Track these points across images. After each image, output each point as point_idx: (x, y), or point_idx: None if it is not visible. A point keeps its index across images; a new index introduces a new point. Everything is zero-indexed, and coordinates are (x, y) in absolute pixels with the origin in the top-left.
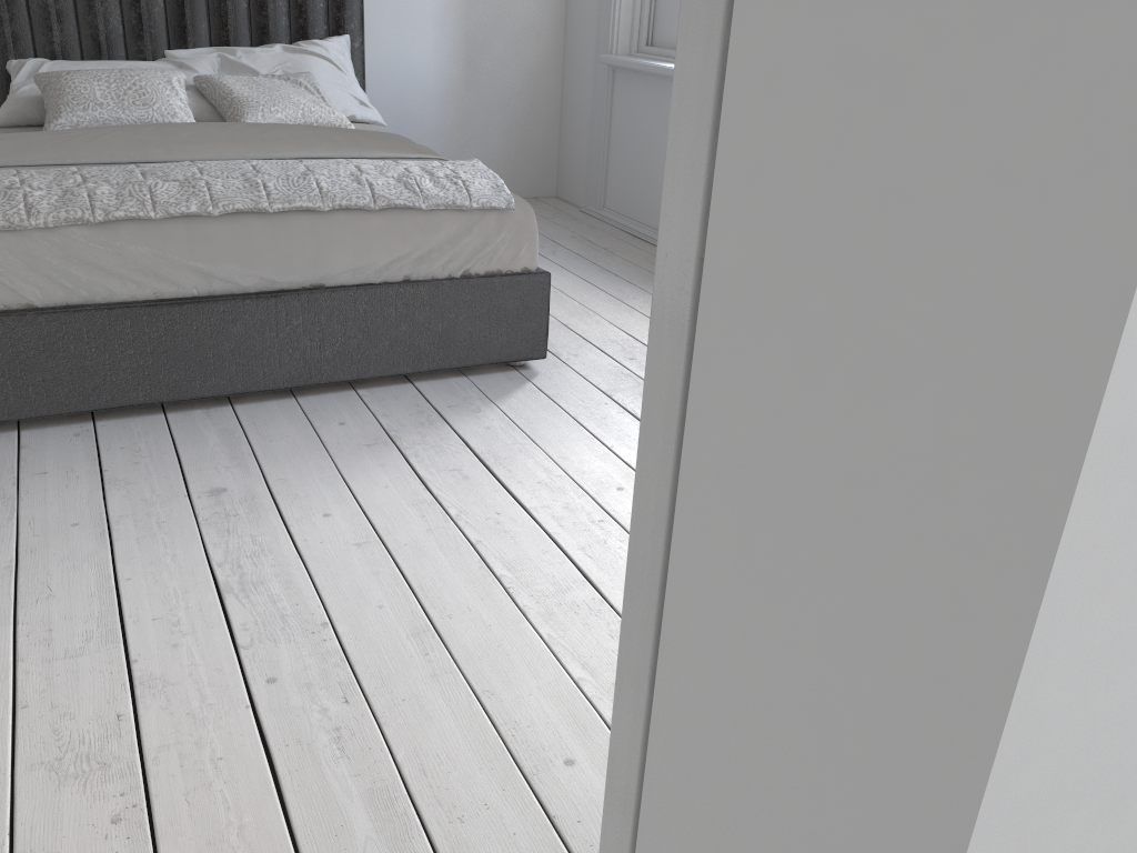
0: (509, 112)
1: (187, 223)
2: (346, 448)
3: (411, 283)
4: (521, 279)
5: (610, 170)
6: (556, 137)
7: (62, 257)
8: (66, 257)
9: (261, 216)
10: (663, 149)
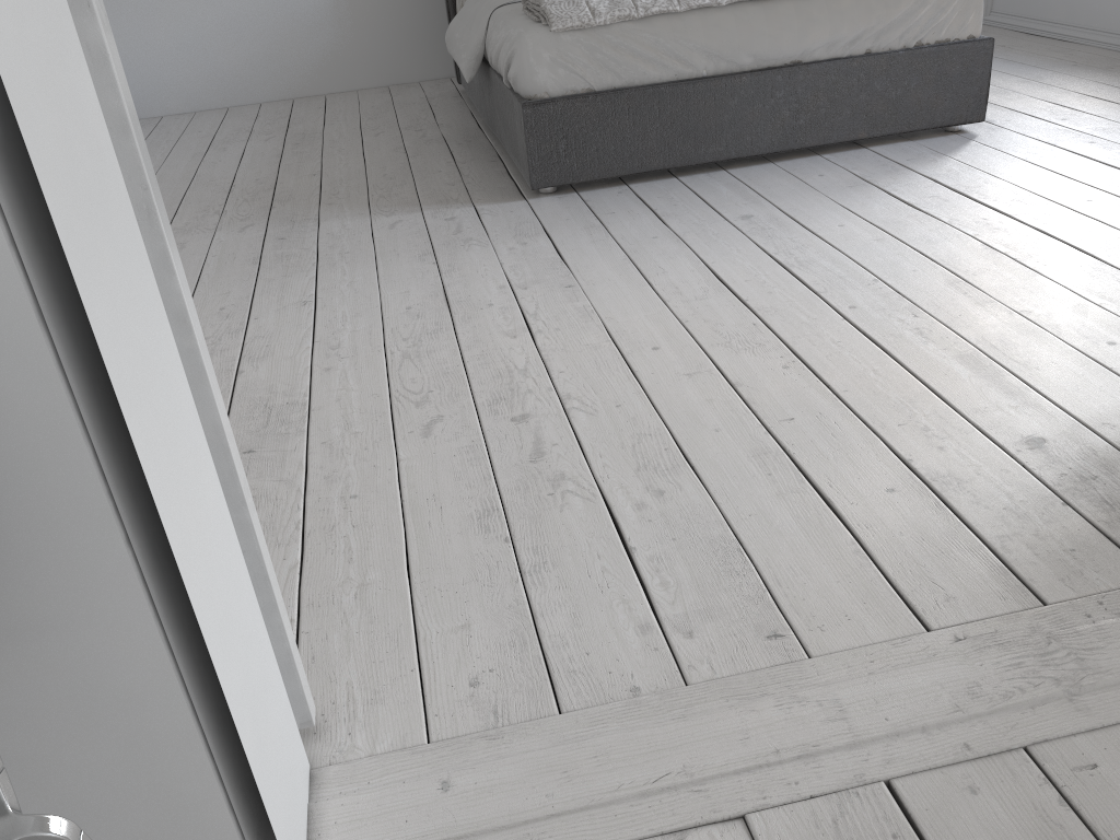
0: None
1: (701, 14)
2: (833, 189)
3: (872, 55)
4: (967, 46)
5: None
6: None
7: (615, 48)
8: (617, 48)
9: (756, 3)
10: None
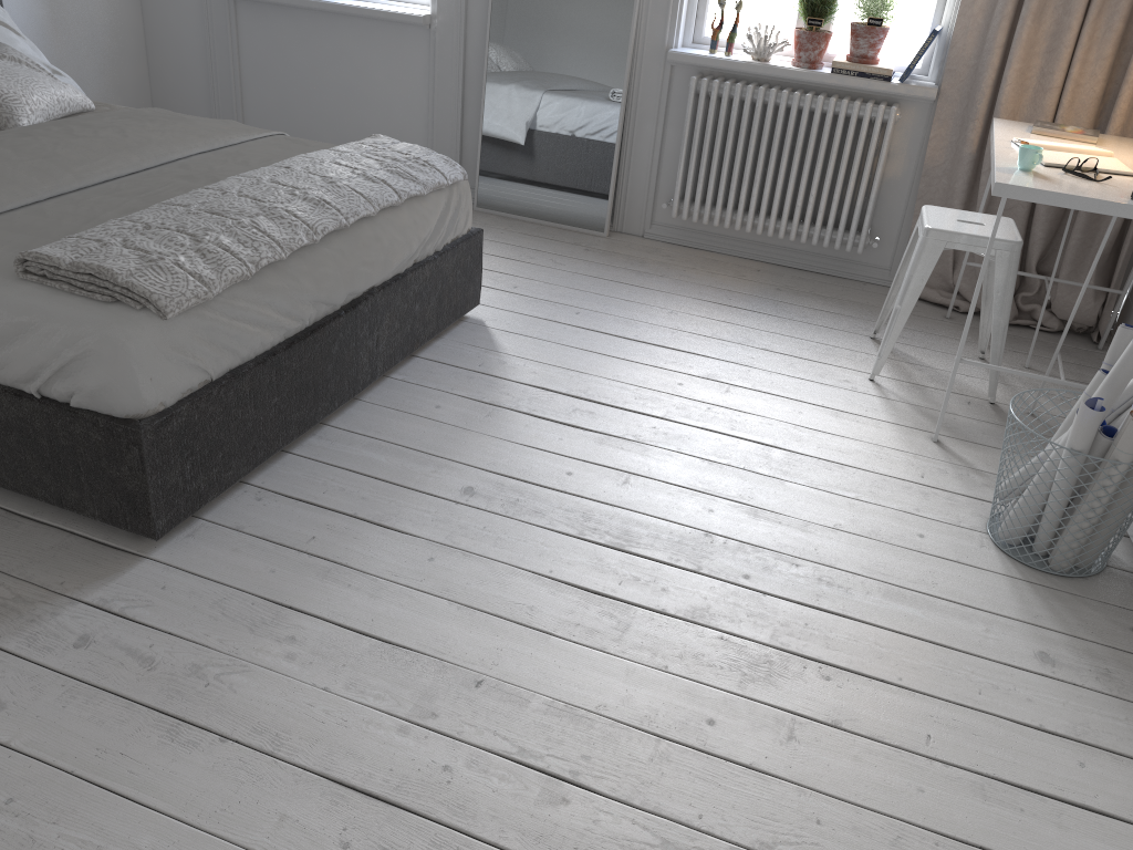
0: (99, 52)
1: (301, 256)
2: (478, 423)
3: (420, 266)
4: (470, 240)
5: (247, 106)
6: (146, 73)
7: (234, 321)
8: (235, 320)
9: (339, 232)
10: (330, 82)
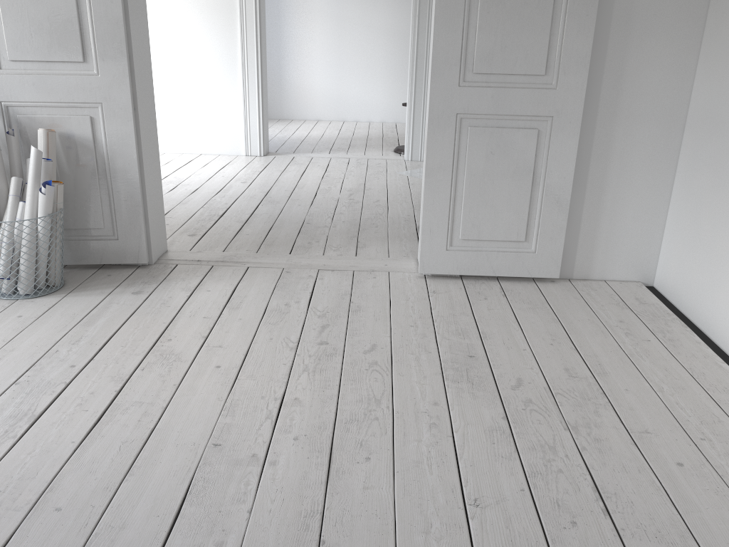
0: None
1: None
2: None
3: None
4: None
5: None
6: None
7: None
8: None
9: None
10: None
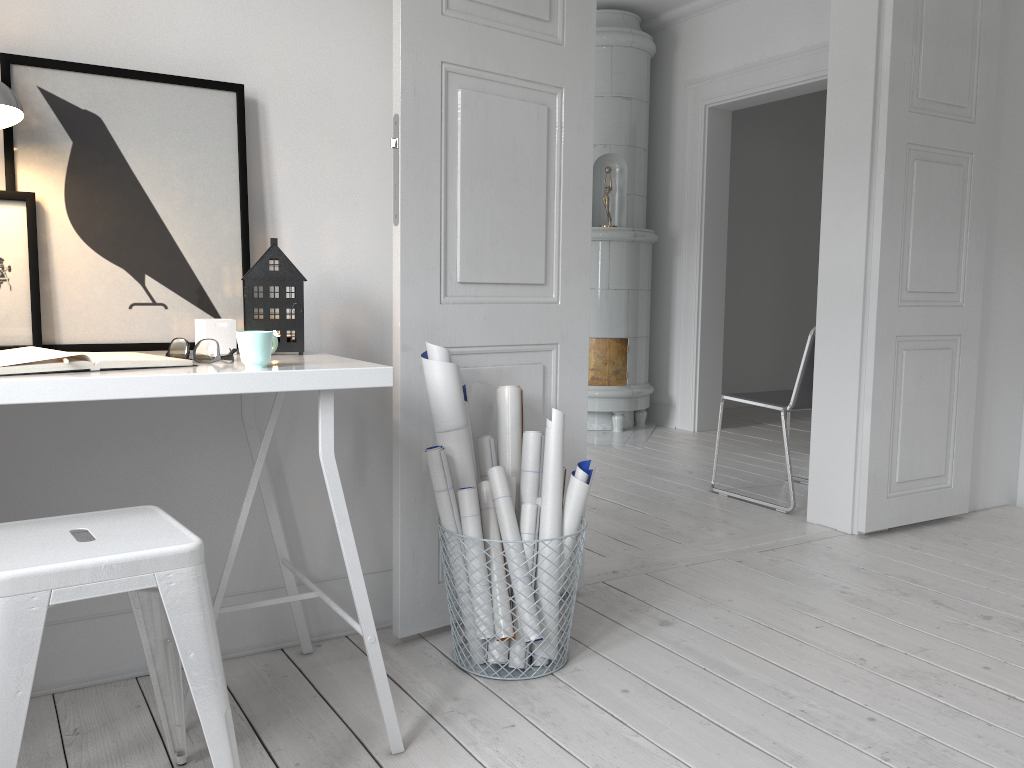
0: None
1: None
2: None
3: None
4: None
5: None
6: None
7: None
8: None
9: None
10: None
